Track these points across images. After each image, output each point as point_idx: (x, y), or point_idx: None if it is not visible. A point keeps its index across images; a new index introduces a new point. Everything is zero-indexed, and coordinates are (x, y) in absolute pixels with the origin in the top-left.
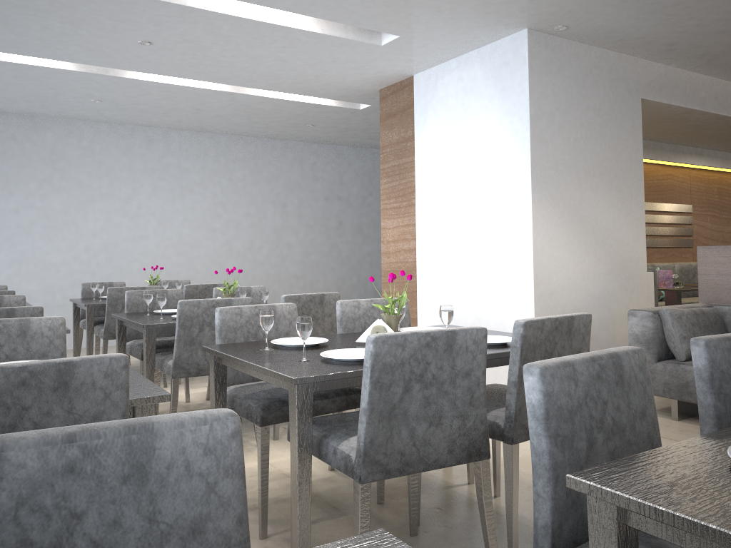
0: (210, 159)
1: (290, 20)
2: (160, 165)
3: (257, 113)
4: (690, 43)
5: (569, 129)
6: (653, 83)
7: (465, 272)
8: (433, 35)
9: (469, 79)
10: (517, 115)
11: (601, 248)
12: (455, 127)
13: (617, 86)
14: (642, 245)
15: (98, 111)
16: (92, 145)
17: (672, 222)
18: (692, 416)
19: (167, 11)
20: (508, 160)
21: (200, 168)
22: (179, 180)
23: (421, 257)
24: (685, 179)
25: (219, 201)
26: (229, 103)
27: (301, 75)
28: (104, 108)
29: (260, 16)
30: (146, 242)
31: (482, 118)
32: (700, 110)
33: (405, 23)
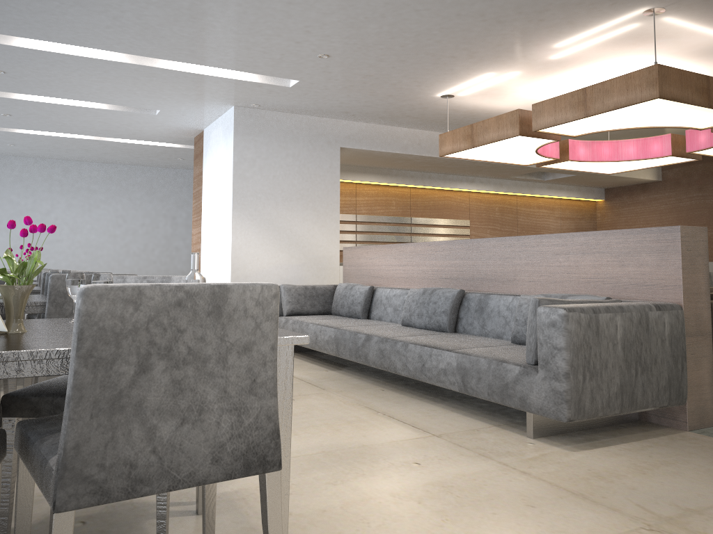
0: (113, 183)
1: (85, 102)
2: (73, 188)
3: (131, 152)
4: (357, 111)
5: (269, 170)
6: (353, 136)
7: (213, 264)
8: (180, 109)
9: (218, 135)
10: (230, 161)
11: (295, 248)
12: (214, 166)
13: (317, 140)
14: (336, 247)
15: (20, 151)
16: (21, 174)
17: (447, 233)
18: (297, 351)
19: (2, 100)
20: (227, 190)
21: (105, 190)
22: (88, 199)
23: (202, 254)
24: (464, 200)
25: (120, 214)
26: (103, 146)
27: (129, 130)
28: (22, 149)
29: (63, 101)
30: (61, 244)
31: (221, 162)
32: (403, 153)
33: (153, 104)
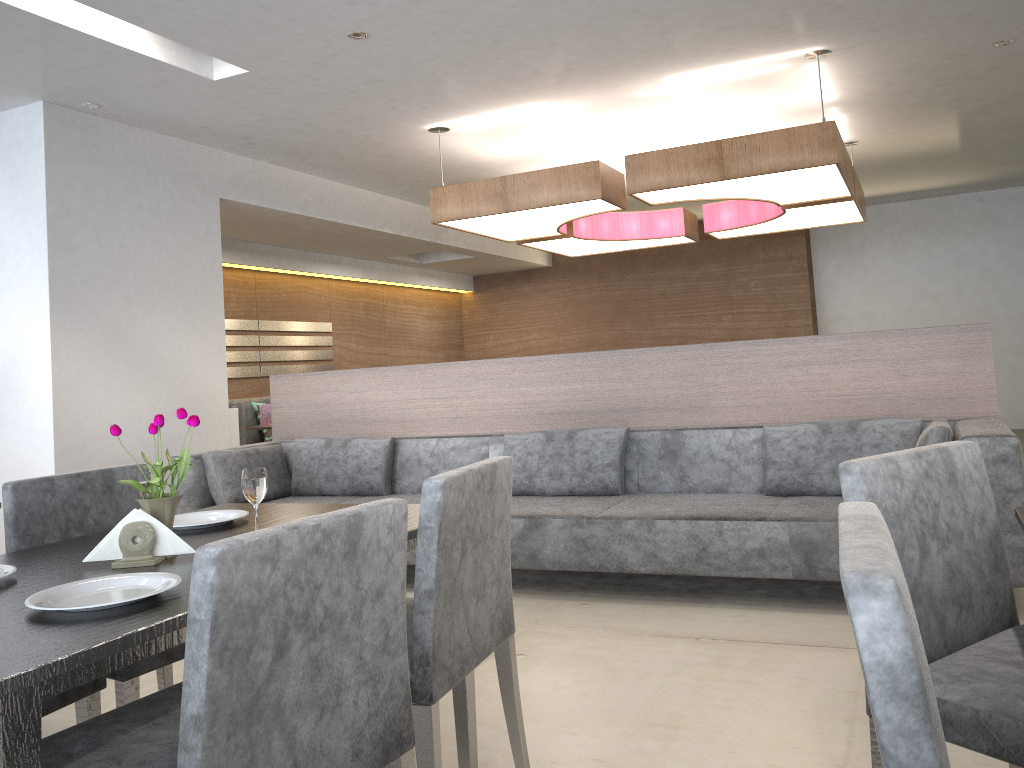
0: None
1: None
2: None
3: None
4: (268, 138)
5: (111, 233)
6: (237, 181)
7: None
8: None
9: None
10: (33, 212)
11: (161, 383)
12: None
13: (185, 182)
14: (223, 376)
15: None
16: None
17: (306, 344)
18: None
19: None
20: (22, 271)
21: None
22: None
23: None
24: (323, 292)
25: None
26: None
27: None
28: None
29: None
30: None
31: None
32: (302, 215)
33: None
